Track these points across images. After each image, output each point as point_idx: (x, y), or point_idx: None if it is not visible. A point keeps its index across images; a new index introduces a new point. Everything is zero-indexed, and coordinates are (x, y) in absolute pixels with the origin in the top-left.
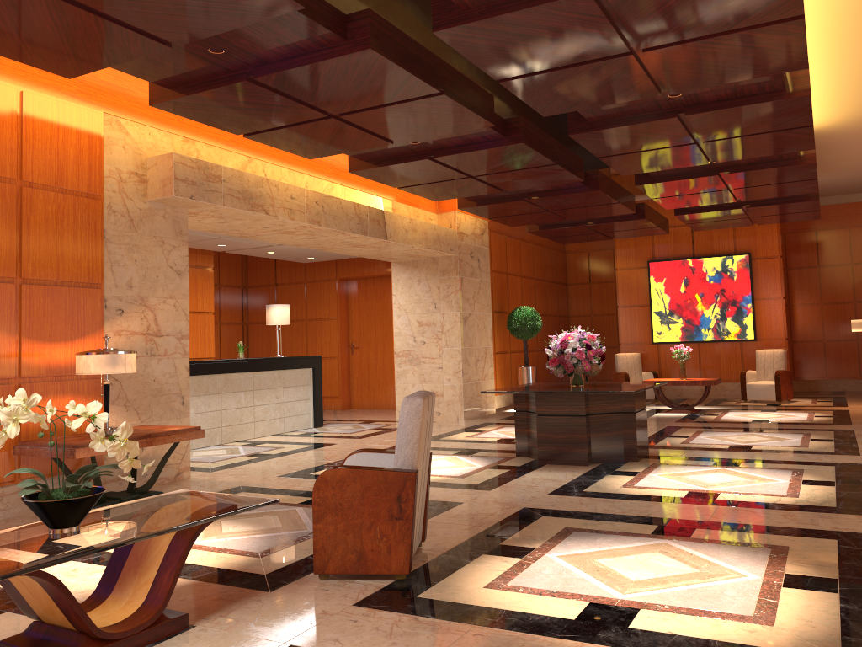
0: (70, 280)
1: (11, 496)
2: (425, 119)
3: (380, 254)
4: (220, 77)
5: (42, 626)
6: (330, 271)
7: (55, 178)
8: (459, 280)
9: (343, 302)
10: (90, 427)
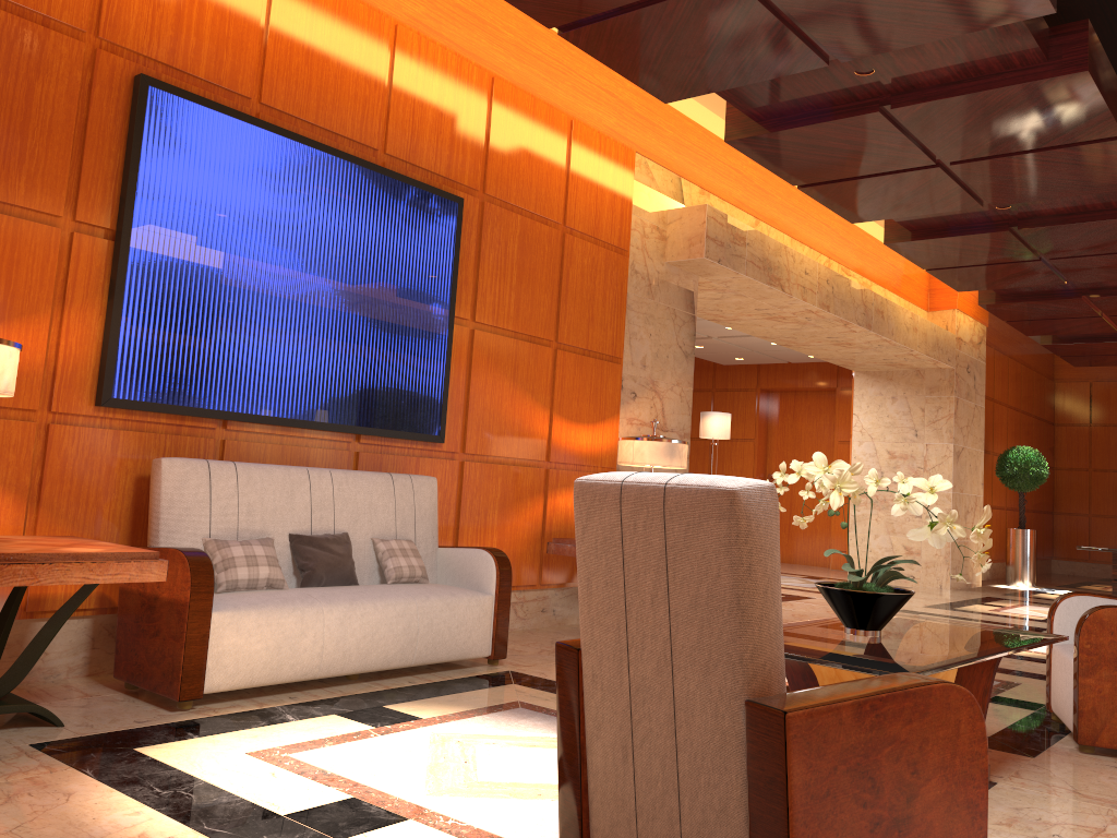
0: (596, 350)
1: (529, 604)
2: (1062, 173)
3: (854, 359)
4: (836, 107)
5: None
6: (748, 379)
7: (592, 226)
8: (954, 402)
9: (762, 419)
10: (897, 509)
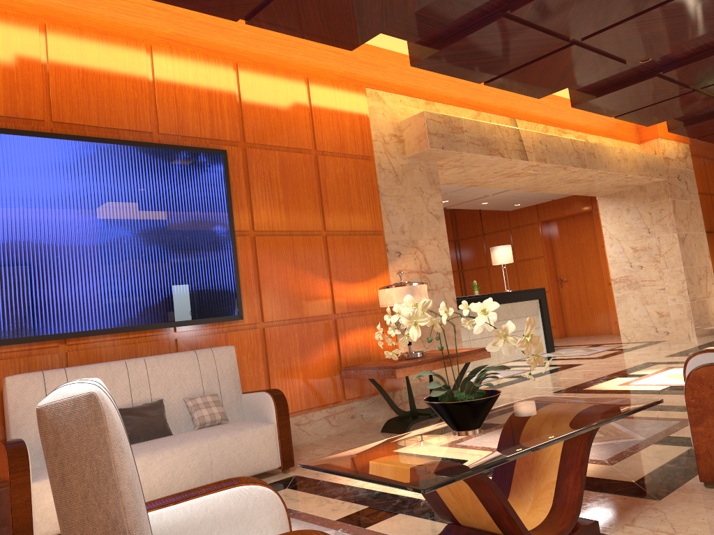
0: (359, 229)
1: (340, 414)
2: (670, 25)
3: (590, 189)
4: (475, 21)
5: (461, 529)
6: (532, 216)
7: (338, 145)
8: (671, 203)
9: (547, 241)
10: (477, 328)
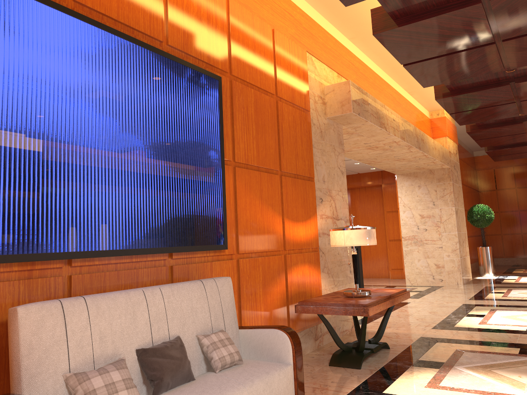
0: (301, 174)
1: None
2: None
3: (400, 167)
4: (450, 4)
5: None
6: None
7: (290, 96)
8: (452, 185)
9: None
10: None
